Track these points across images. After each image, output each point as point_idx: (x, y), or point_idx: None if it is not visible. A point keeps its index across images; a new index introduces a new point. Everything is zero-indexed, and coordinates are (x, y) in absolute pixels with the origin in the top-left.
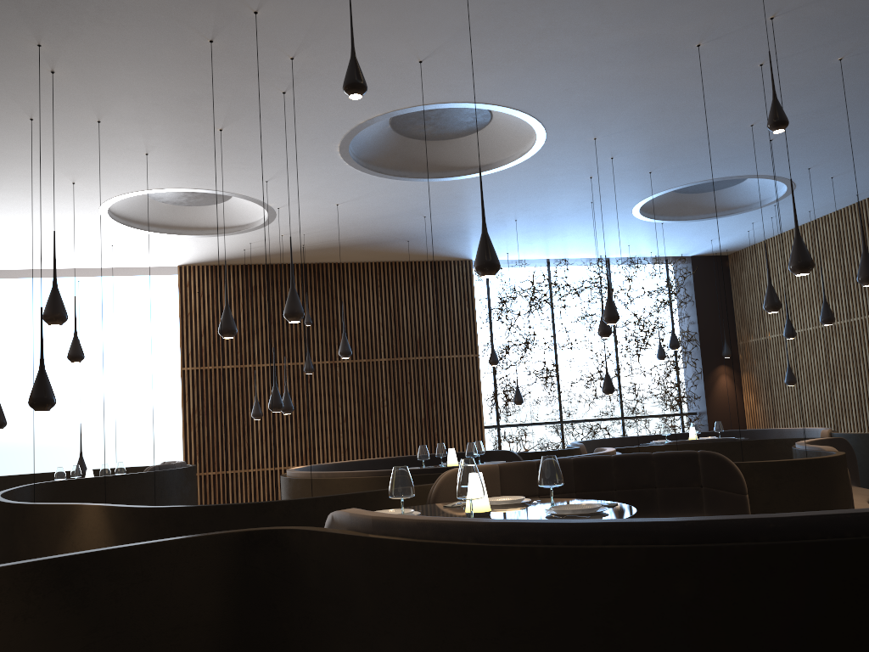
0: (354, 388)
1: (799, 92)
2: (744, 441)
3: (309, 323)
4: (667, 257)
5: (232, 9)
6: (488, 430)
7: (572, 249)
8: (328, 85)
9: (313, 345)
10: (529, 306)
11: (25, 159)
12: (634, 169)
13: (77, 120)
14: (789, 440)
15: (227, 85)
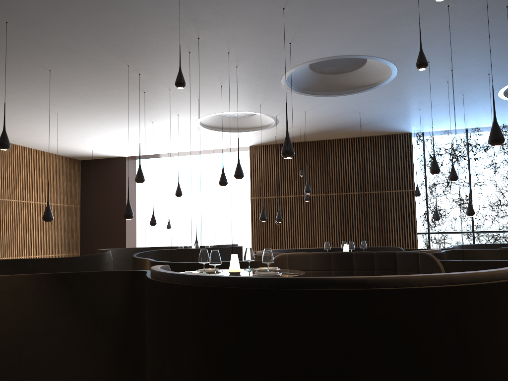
0: (338, 209)
1: None
2: None
3: (301, 175)
4: None
5: (188, 39)
6: (422, 235)
7: (476, 121)
8: (254, 60)
9: (316, 185)
10: (449, 159)
11: (153, 107)
12: (474, 74)
13: (161, 90)
14: None
15: (209, 68)
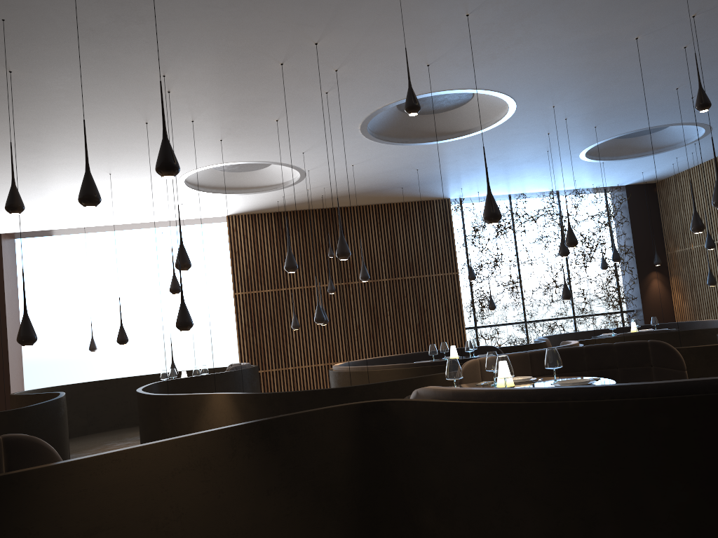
0: (363, 302)
1: (715, 63)
2: (677, 331)
3: (332, 256)
4: (605, 187)
5: (300, 43)
6: (468, 331)
7: (529, 185)
8: (359, 85)
9: (331, 271)
10: (497, 232)
11: (135, 149)
12: (582, 125)
13: (178, 121)
14: (713, 329)
15: (287, 91)
